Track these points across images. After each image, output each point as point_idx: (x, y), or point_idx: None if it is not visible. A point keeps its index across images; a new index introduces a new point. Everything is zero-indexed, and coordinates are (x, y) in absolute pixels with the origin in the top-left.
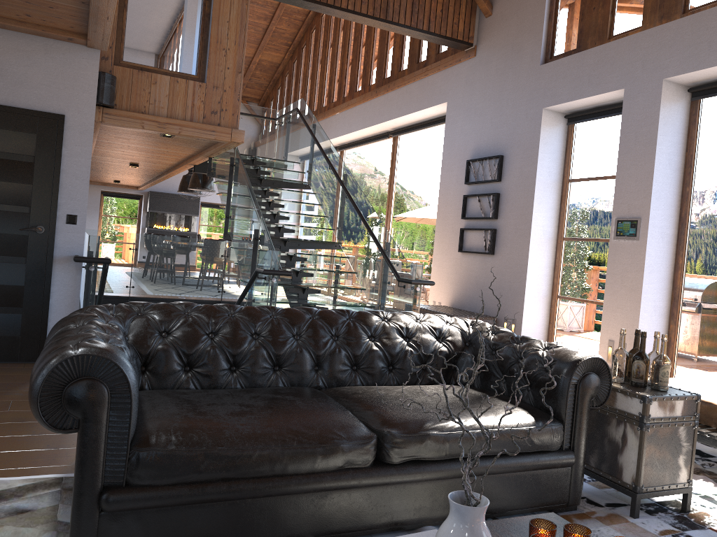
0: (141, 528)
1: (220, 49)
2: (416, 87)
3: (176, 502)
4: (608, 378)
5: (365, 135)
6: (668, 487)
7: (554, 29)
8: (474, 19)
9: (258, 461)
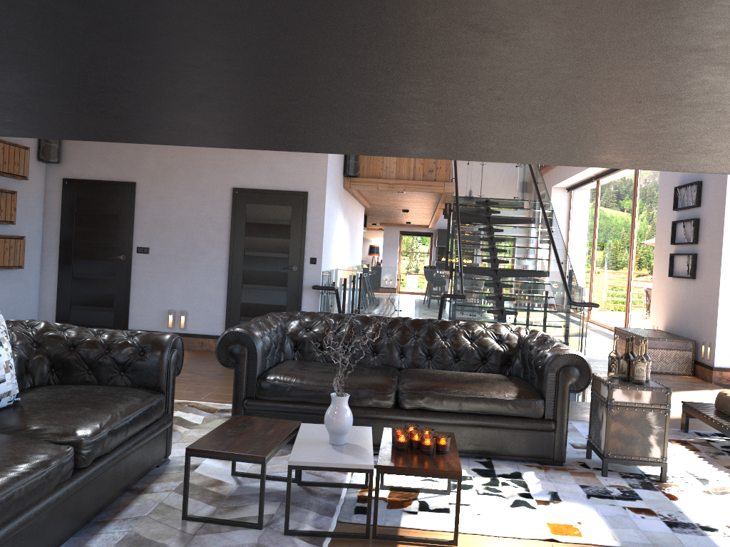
0: None
1: None
2: None
3: (278, 409)
4: (587, 370)
5: None
6: (638, 458)
7: None
8: None
9: (320, 394)
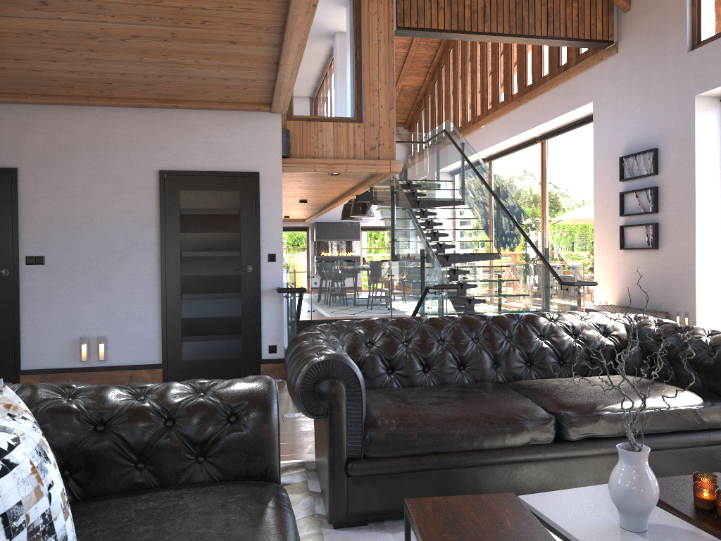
0: (377, 490)
1: (372, 90)
2: (559, 91)
3: (401, 470)
4: None
5: (512, 144)
6: None
7: (698, 13)
8: (612, 17)
9: (459, 438)
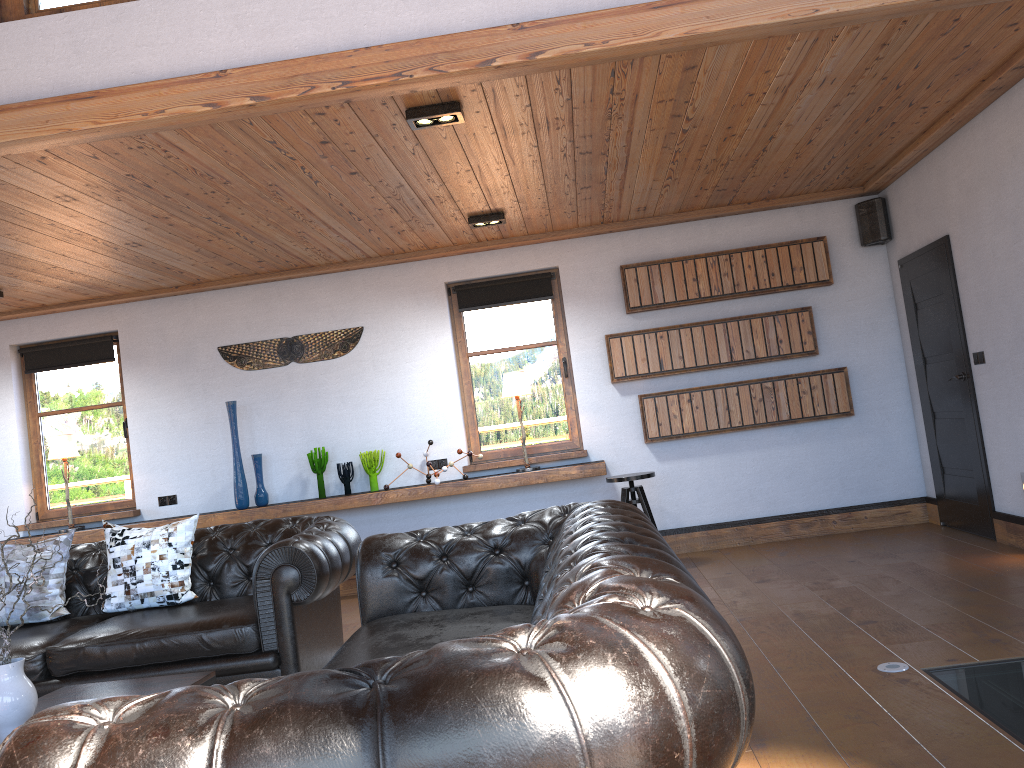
0: None
1: None
2: None
3: None
4: None
5: None
6: None
7: None
8: None
9: None
